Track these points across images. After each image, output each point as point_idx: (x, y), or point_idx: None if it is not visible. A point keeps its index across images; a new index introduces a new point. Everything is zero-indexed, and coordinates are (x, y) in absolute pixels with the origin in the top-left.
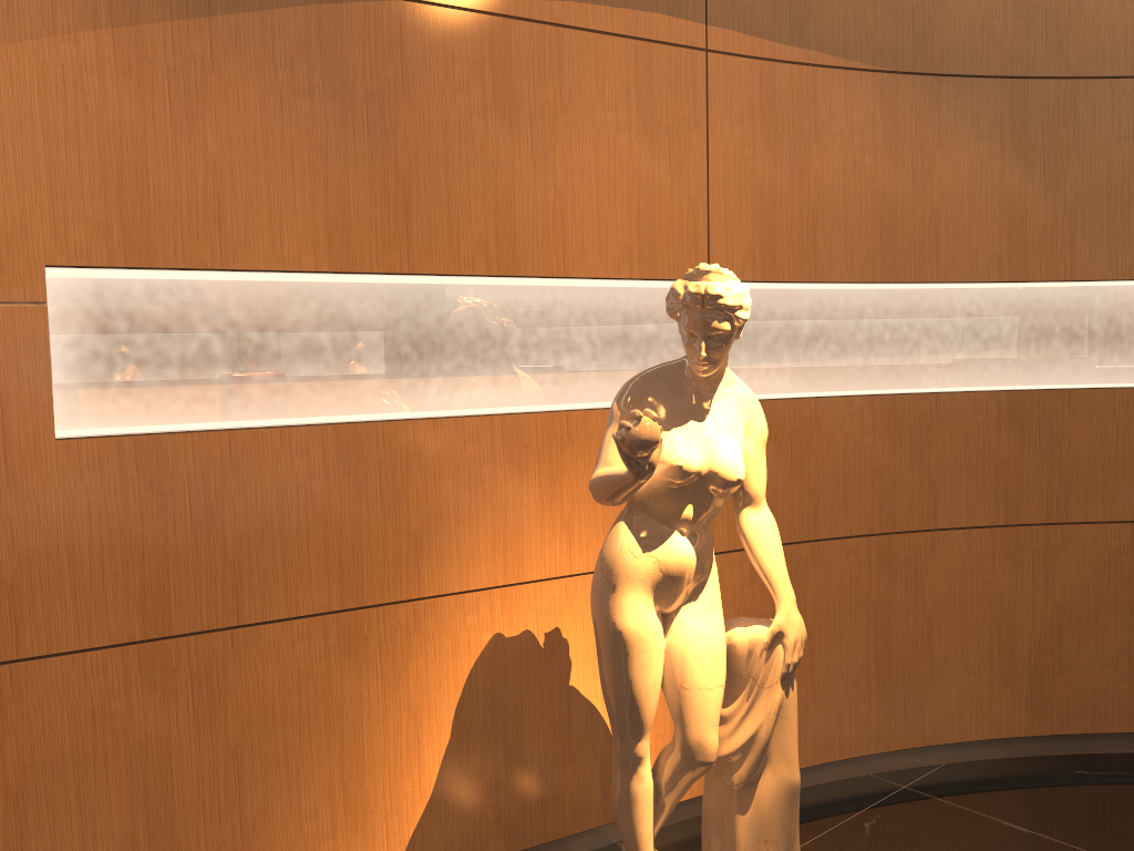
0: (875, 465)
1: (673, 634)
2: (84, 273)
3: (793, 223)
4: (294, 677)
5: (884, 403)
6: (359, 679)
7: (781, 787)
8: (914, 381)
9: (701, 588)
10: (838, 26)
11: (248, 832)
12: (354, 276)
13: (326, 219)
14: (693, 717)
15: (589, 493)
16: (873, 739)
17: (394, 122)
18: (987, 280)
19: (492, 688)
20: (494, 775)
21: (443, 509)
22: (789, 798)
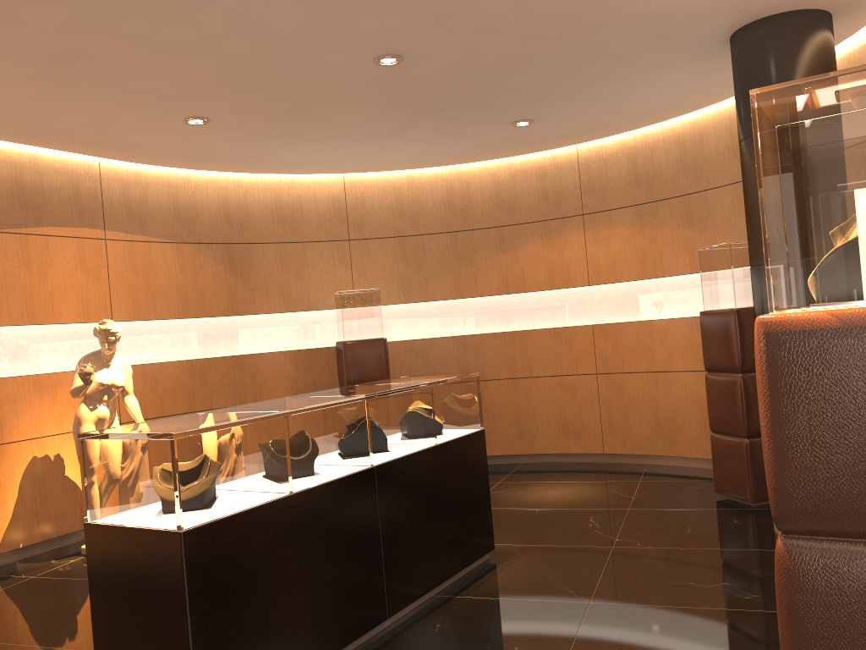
0: (186, 386)
1: None
2: None
3: (145, 298)
4: None
5: (188, 363)
6: None
7: None
8: (199, 354)
9: (112, 423)
10: (158, 227)
11: None
12: None
13: None
14: None
15: (69, 402)
16: None
17: None
18: (224, 315)
19: (33, 476)
20: (36, 510)
21: (11, 410)
22: None
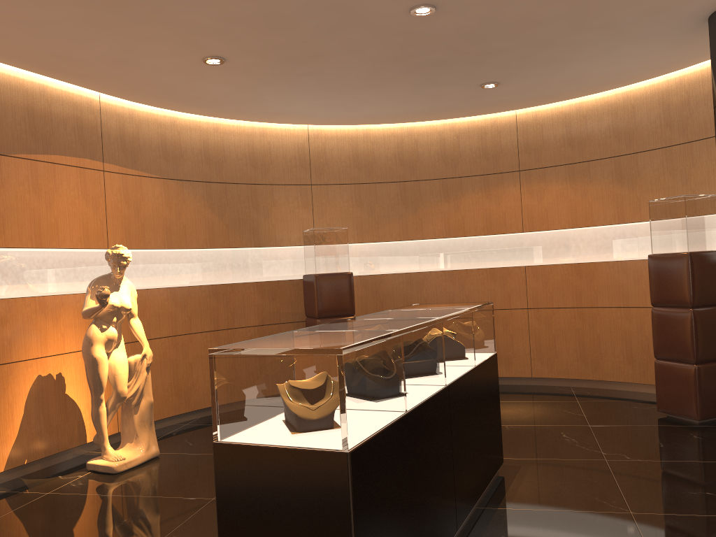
0: (169, 312)
1: (111, 359)
2: None
3: (136, 229)
4: None
5: (171, 290)
6: None
7: (148, 403)
8: (180, 282)
9: (119, 344)
10: (148, 163)
11: None
12: None
13: None
14: (119, 383)
15: (70, 324)
16: (174, 410)
17: None
18: (202, 248)
19: (38, 395)
20: (40, 427)
21: (19, 330)
22: (150, 406)
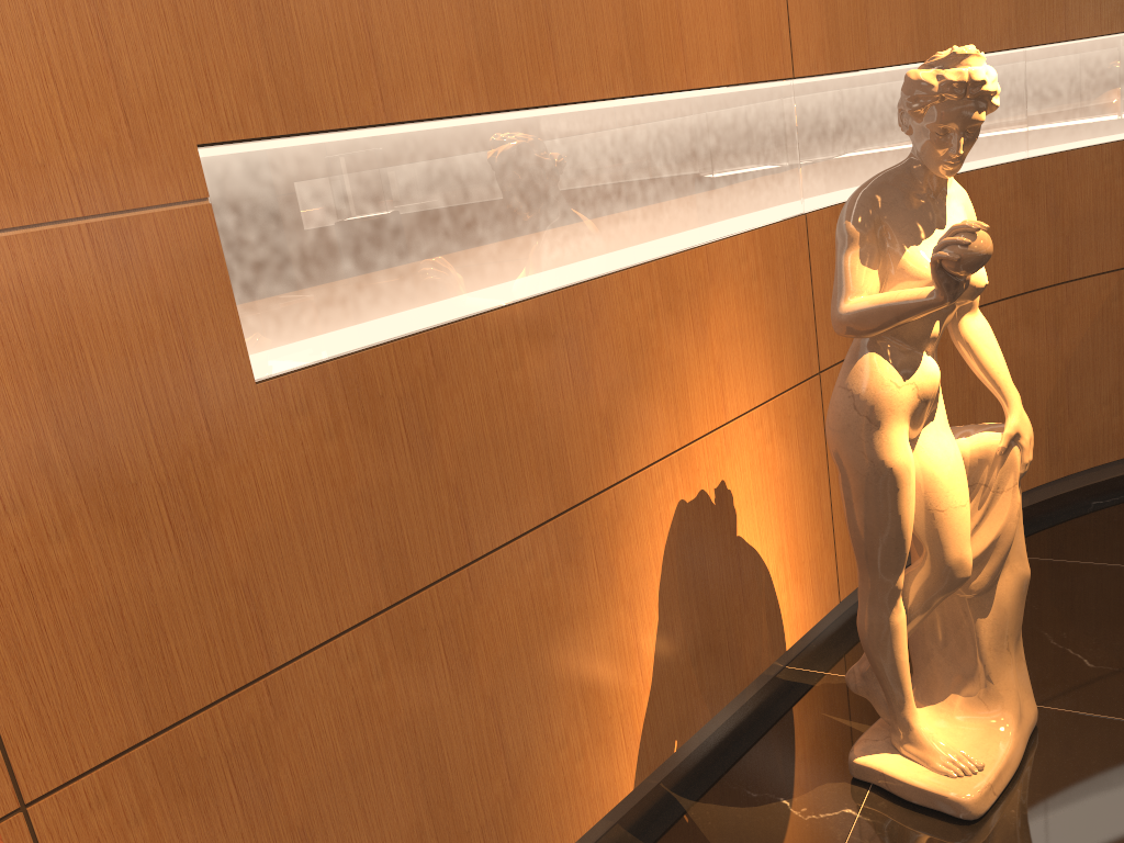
0: None
1: (918, 459)
2: (242, 149)
3: (849, 4)
4: (528, 602)
5: None
6: (581, 586)
7: (1017, 582)
8: None
9: (935, 407)
10: None
11: (516, 780)
12: (512, 114)
13: (477, 43)
14: (952, 537)
15: (731, 332)
16: None
17: None
18: (1000, 49)
19: (683, 559)
20: (694, 645)
21: (624, 378)
22: (1022, 591)
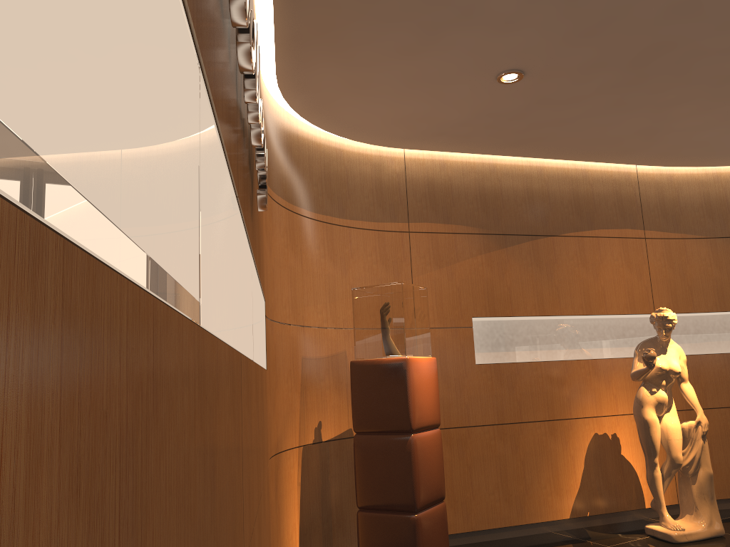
0: (727, 380)
1: (662, 423)
2: (480, 318)
3: (683, 292)
4: (536, 440)
5: (728, 356)
6: (555, 443)
7: (706, 474)
8: None
9: (670, 408)
10: (691, 224)
11: (527, 489)
12: (545, 316)
13: (537, 300)
14: (673, 448)
15: (621, 386)
16: None
17: (553, 271)
18: None
19: (595, 452)
20: (598, 483)
21: (575, 389)
22: (709, 478)
